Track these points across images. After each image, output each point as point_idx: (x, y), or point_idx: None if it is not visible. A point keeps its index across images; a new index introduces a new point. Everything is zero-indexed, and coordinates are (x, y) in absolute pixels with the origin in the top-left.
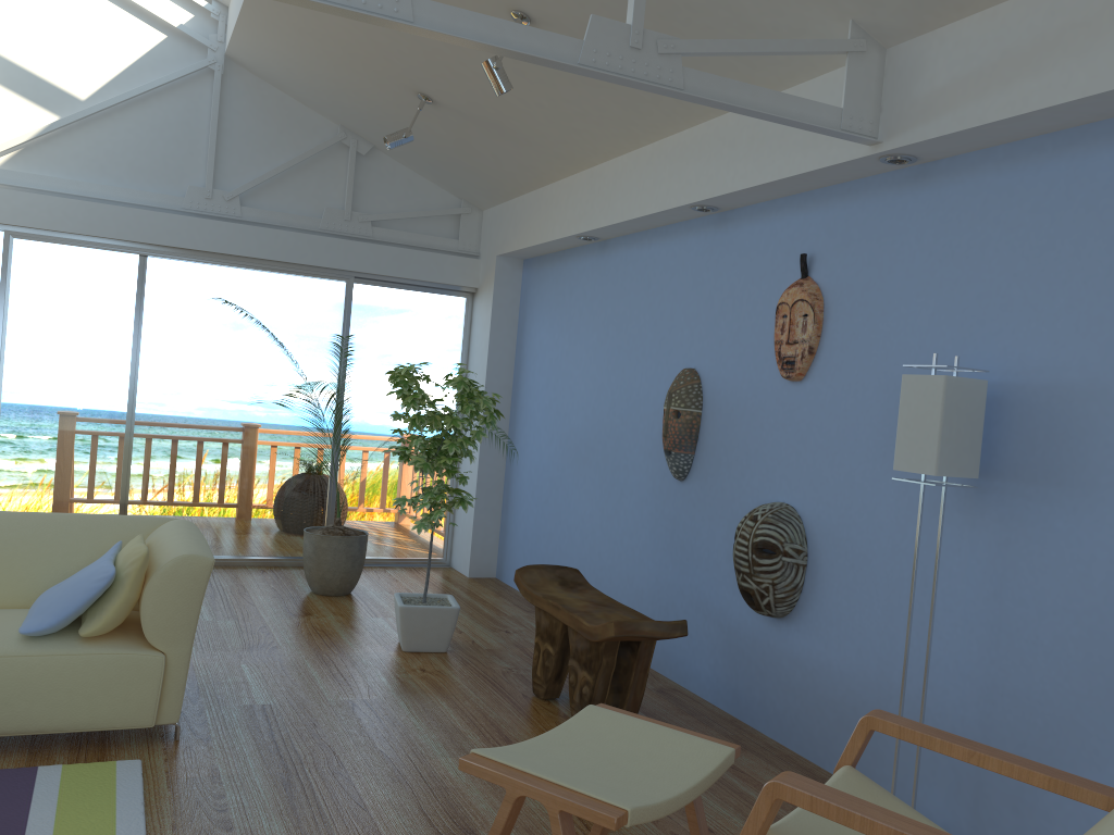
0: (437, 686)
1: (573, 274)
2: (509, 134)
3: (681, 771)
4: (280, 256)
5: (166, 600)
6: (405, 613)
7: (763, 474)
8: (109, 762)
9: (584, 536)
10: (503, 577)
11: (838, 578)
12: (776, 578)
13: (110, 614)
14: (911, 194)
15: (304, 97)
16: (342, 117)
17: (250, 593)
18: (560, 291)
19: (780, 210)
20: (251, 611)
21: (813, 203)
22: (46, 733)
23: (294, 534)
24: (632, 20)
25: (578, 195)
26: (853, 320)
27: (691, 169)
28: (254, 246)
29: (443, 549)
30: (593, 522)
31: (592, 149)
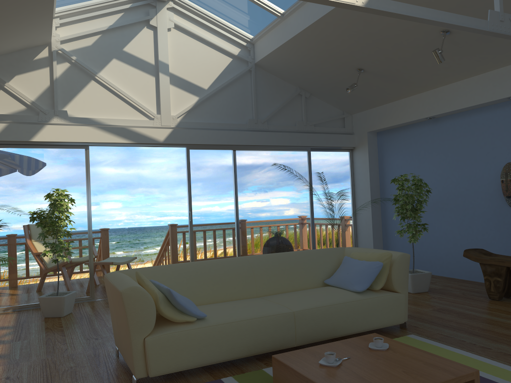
0: (451, 301)
1: (416, 134)
2: (397, 80)
3: None
4: (284, 143)
5: (400, 272)
6: (413, 277)
7: None
8: (404, 336)
9: (448, 240)
10: None
11: None
12: None
13: (384, 280)
14: None
15: (286, 77)
16: (301, 83)
17: None
18: (408, 142)
19: None
20: None
21: None
22: (374, 329)
23: None
24: None
25: (426, 101)
26: None
27: (508, 82)
28: (275, 140)
29: None
30: (453, 233)
31: (440, 81)
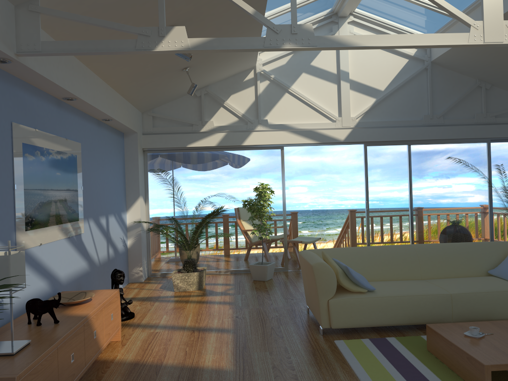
0: None
1: None
2: None
3: None
4: (461, 136)
5: None
6: None
7: None
8: None
9: None
10: None
11: None
12: None
13: None
14: None
15: (464, 71)
16: (481, 76)
17: None
18: None
19: None
20: None
21: None
22: None
23: None
24: None
25: None
26: None
27: None
28: (450, 134)
29: None
30: None
31: None
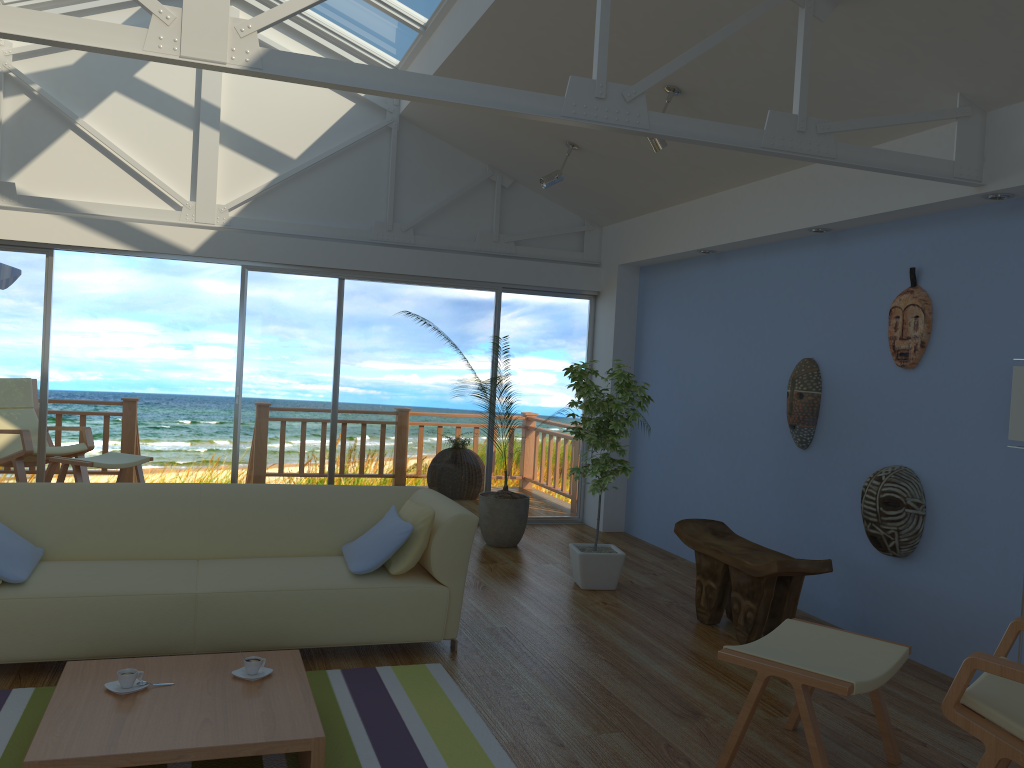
0: (621, 615)
1: (690, 280)
2: (641, 171)
3: (874, 662)
4: (445, 273)
5: (448, 547)
6: (583, 559)
7: (881, 443)
8: (420, 665)
9: (711, 496)
10: (631, 531)
11: (954, 525)
12: (900, 526)
13: (411, 558)
14: (1008, 221)
15: (461, 144)
16: (491, 159)
17: None
18: (678, 294)
19: (888, 231)
20: None
21: (918, 227)
22: (373, 644)
23: (460, 498)
24: (798, 111)
25: (698, 217)
26: (959, 320)
27: (808, 199)
28: (425, 267)
29: (576, 509)
30: (719, 484)
31: (714, 181)
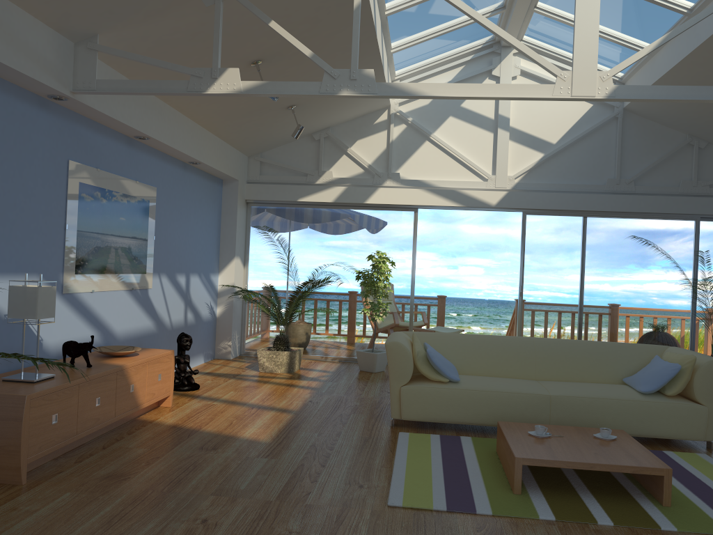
0: None
1: None
2: None
3: None
4: (657, 210)
5: (706, 381)
6: None
7: None
8: (692, 453)
9: None
10: None
11: None
12: None
13: (680, 386)
14: None
15: (668, 122)
16: (691, 130)
17: None
18: None
19: None
20: None
21: None
22: (656, 437)
23: None
24: None
25: None
26: None
27: None
28: (643, 206)
29: None
30: None
31: None
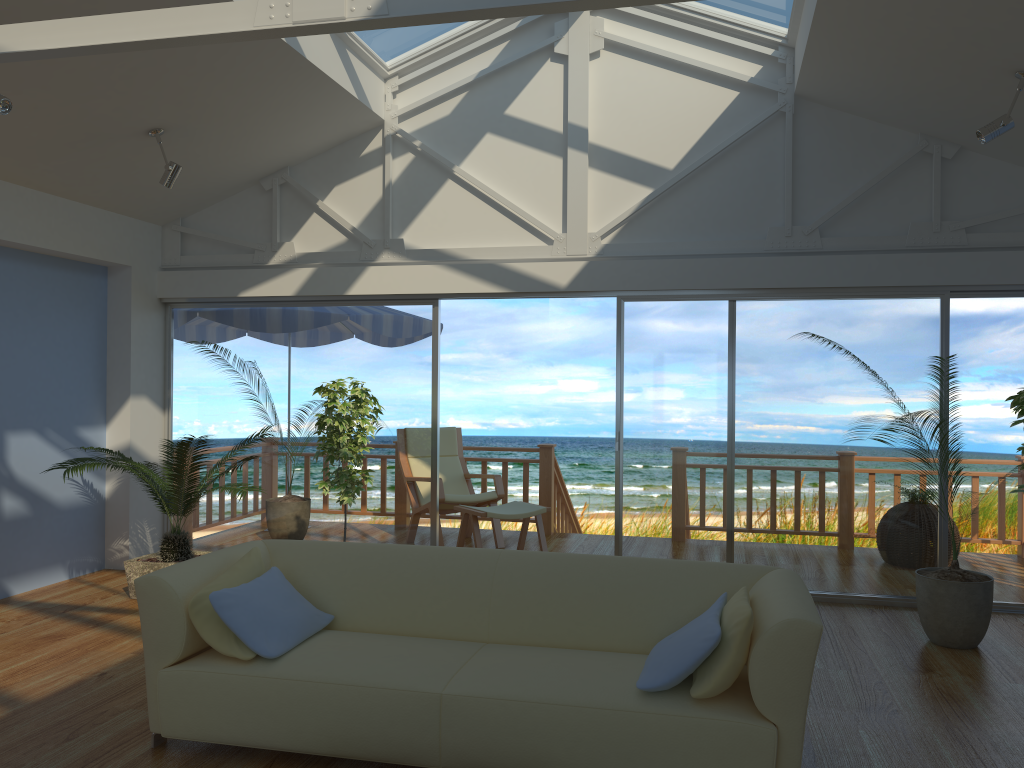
0: None
1: None
2: None
3: None
4: (864, 281)
5: (774, 668)
6: None
7: None
8: None
9: None
10: None
11: None
12: None
13: (718, 677)
14: None
15: (877, 114)
16: (921, 125)
17: (860, 637)
18: None
19: None
20: (864, 660)
21: None
22: None
23: (902, 572)
24: None
25: None
26: None
27: None
28: (836, 275)
29: None
30: None
31: None
